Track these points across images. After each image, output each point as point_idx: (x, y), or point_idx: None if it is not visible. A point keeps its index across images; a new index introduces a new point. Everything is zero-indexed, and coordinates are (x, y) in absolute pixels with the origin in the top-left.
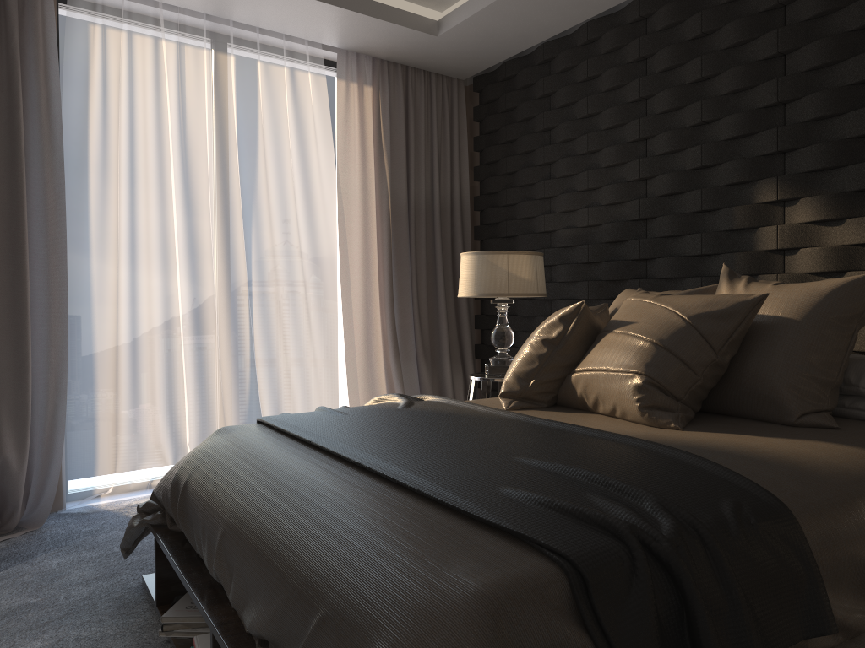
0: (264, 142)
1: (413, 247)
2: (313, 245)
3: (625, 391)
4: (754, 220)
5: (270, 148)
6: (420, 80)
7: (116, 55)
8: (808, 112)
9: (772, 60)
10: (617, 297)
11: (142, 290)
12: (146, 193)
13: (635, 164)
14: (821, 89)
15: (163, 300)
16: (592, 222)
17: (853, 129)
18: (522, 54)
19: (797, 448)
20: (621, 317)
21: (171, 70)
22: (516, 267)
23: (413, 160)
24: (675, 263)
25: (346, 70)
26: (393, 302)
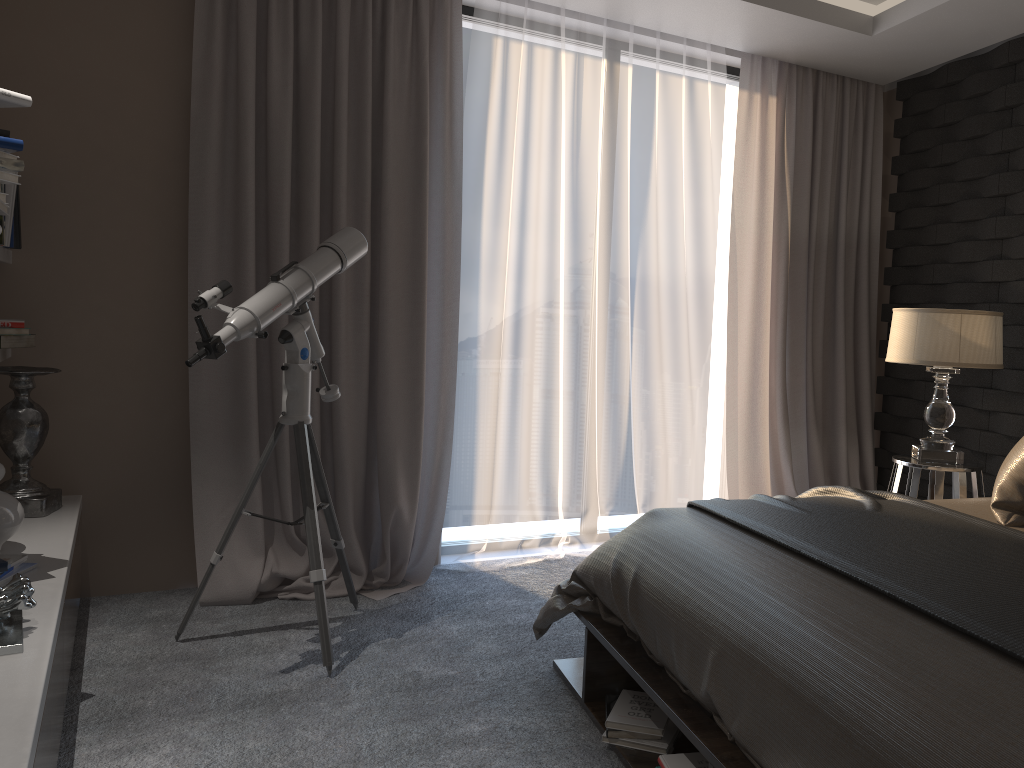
0: (656, 165)
1: (811, 291)
2: (700, 286)
3: None
4: None
5: (662, 173)
6: (831, 87)
7: (517, 71)
8: None
9: None
10: None
11: (526, 333)
12: (536, 225)
13: None
14: None
15: (545, 345)
16: None
17: None
18: (971, 53)
19: None
20: None
21: (566, 85)
22: (971, 330)
23: (818, 186)
24: None
25: (750, 78)
26: (785, 357)
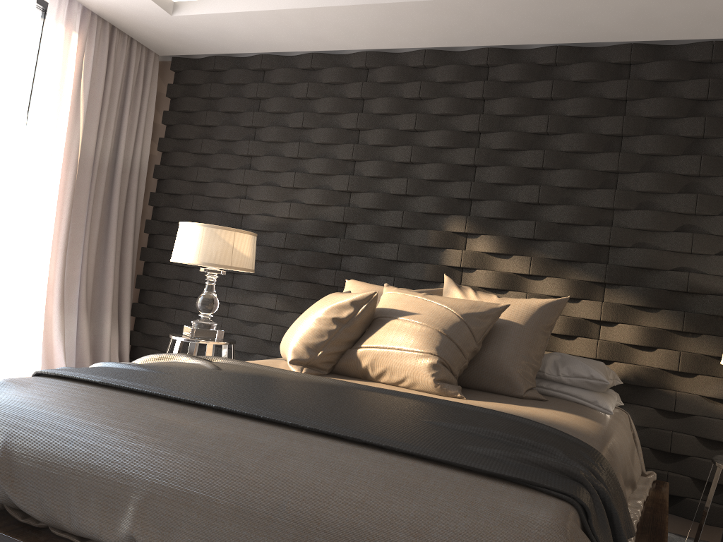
0: None
1: (92, 201)
2: None
3: (421, 367)
4: (444, 243)
5: None
6: (123, 43)
7: None
8: (495, 177)
9: (471, 134)
10: (350, 286)
11: None
12: None
13: (344, 178)
14: (505, 164)
15: None
16: (294, 215)
17: (525, 197)
18: (231, 54)
19: (551, 414)
20: (400, 307)
21: None
22: (241, 244)
23: (106, 117)
24: (372, 263)
25: (58, 11)
26: (67, 252)
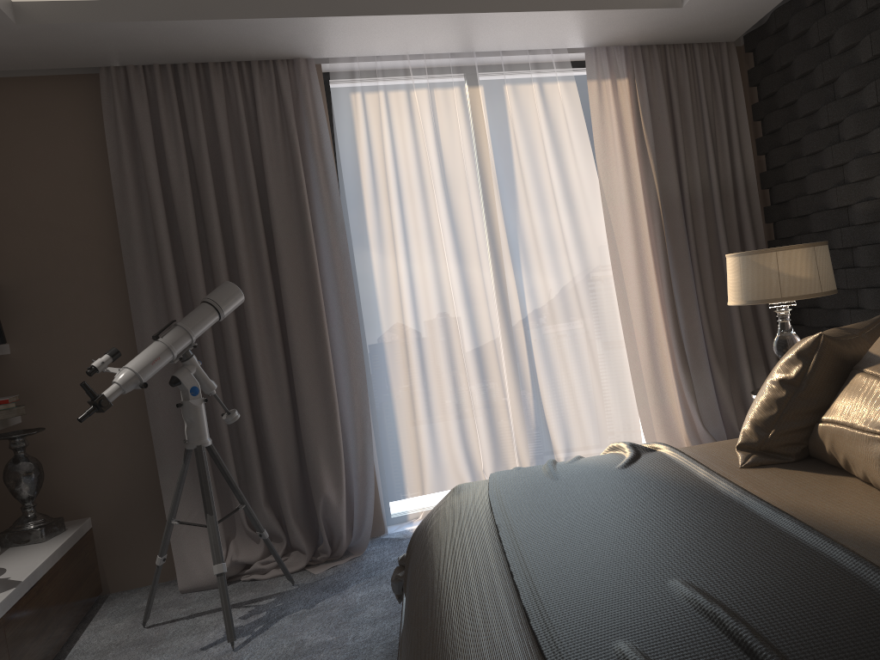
0: (521, 164)
1: (692, 243)
2: (583, 259)
3: (872, 460)
4: None
5: (528, 170)
6: (681, 56)
7: (375, 116)
8: None
9: None
10: None
11: (424, 331)
12: (417, 239)
13: None
14: None
15: (444, 337)
16: None
17: None
18: None
19: None
20: (876, 349)
21: (426, 116)
22: (788, 265)
23: (682, 148)
24: None
25: (596, 68)
26: (674, 308)
